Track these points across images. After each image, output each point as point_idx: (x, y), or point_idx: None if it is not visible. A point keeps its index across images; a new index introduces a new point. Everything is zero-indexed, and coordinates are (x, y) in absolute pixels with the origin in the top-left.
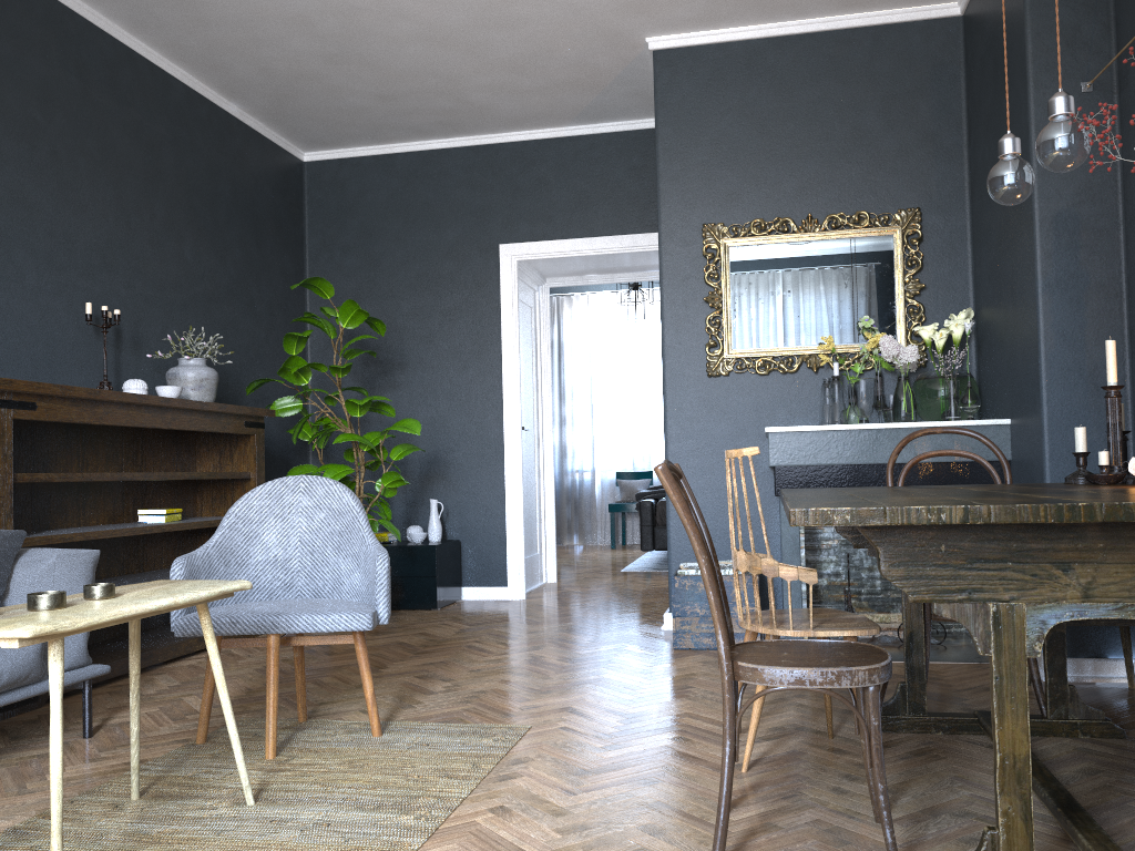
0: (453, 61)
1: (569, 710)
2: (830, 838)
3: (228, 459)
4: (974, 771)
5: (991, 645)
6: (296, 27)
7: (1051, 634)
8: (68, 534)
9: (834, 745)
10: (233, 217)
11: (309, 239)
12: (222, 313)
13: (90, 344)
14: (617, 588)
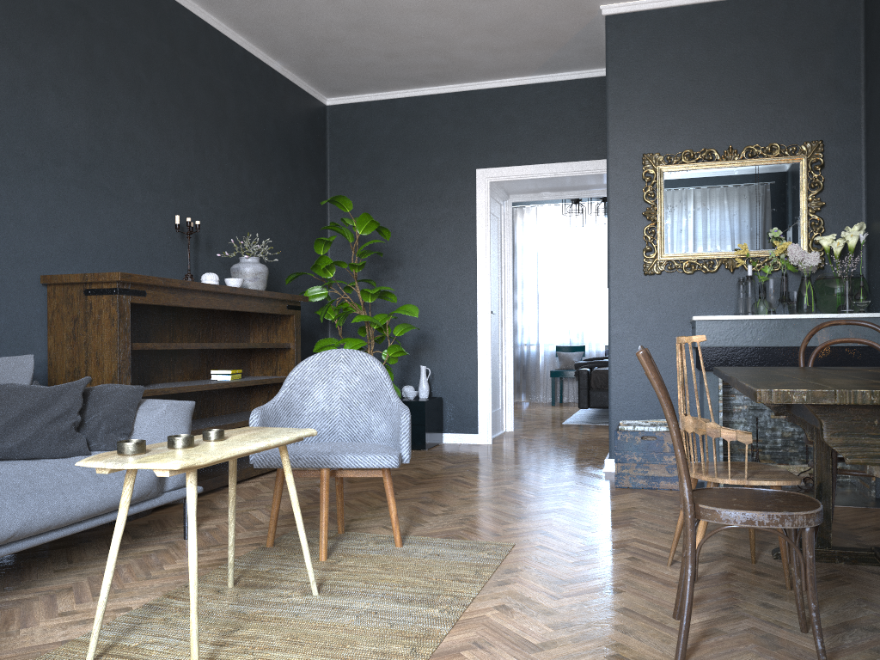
0: (447, 27)
1: (541, 533)
2: (766, 643)
3: (274, 333)
4: (876, 595)
5: None
6: (329, 3)
7: None
8: (166, 388)
9: (756, 569)
10: (276, 149)
11: (330, 165)
12: (268, 222)
13: (177, 246)
14: (562, 437)
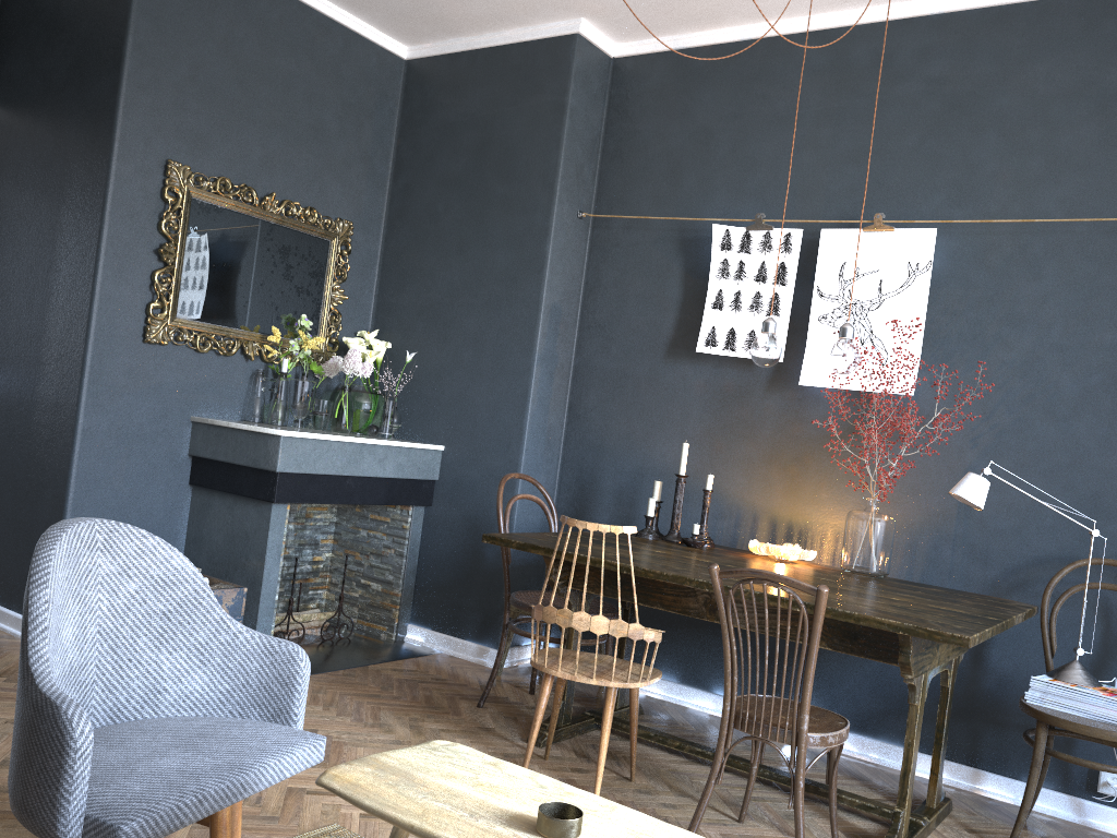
0: None
1: (304, 792)
2: None
3: None
4: (666, 763)
5: (919, 698)
6: None
7: (627, 647)
8: None
9: (564, 765)
10: None
11: None
12: None
13: None
14: None
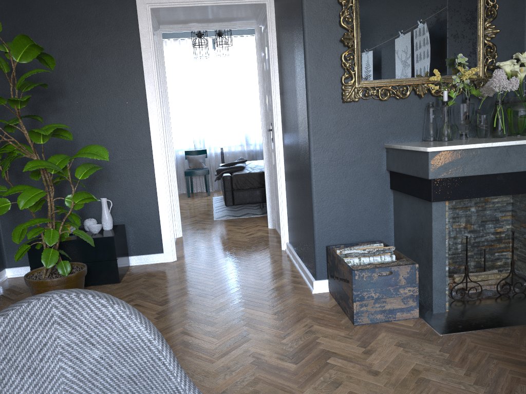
0: None
1: None
2: None
3: None
4: None
5: None
6: None
7: None
8: None
9: None
10: None
11: None
12: None
13: None
14: (230, 240)
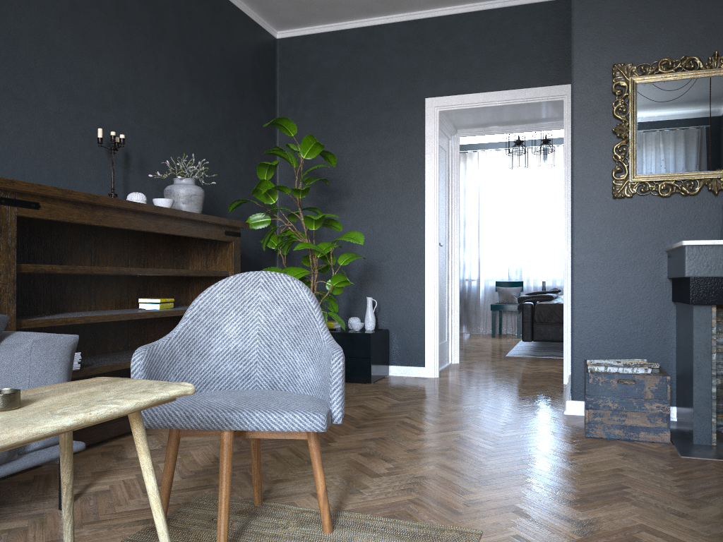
0: None
1: (514, 511)
2: None
3: (213, 261)
4: None
5: None
6: None
7: None
8: (69, 318)
9: None
10: (221, 75)
11: (279, 98)
12: (211, 148)
13: (103, 163)
14: (509, 371)
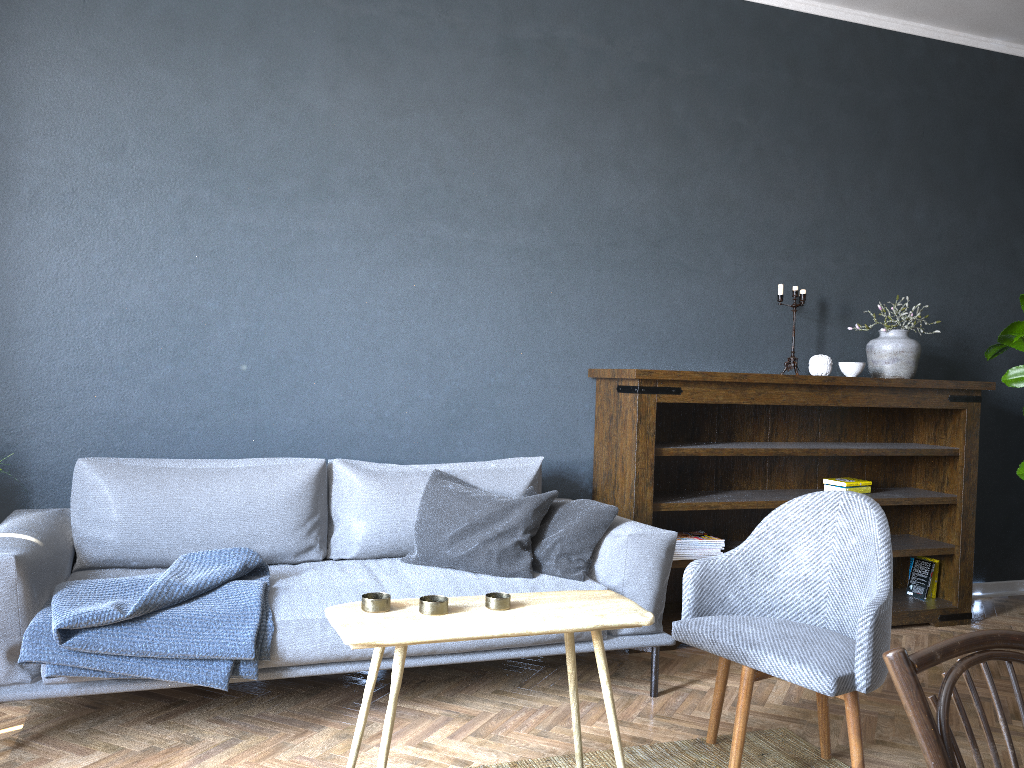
0: None
1: None
2: None
3: (942, 432)
4: None
5: None
6: None
7: None
8: (713, 502)
9: None
10: (988, 165)
11: None
12: (964, 272)
13: (789, 320)
14: None
